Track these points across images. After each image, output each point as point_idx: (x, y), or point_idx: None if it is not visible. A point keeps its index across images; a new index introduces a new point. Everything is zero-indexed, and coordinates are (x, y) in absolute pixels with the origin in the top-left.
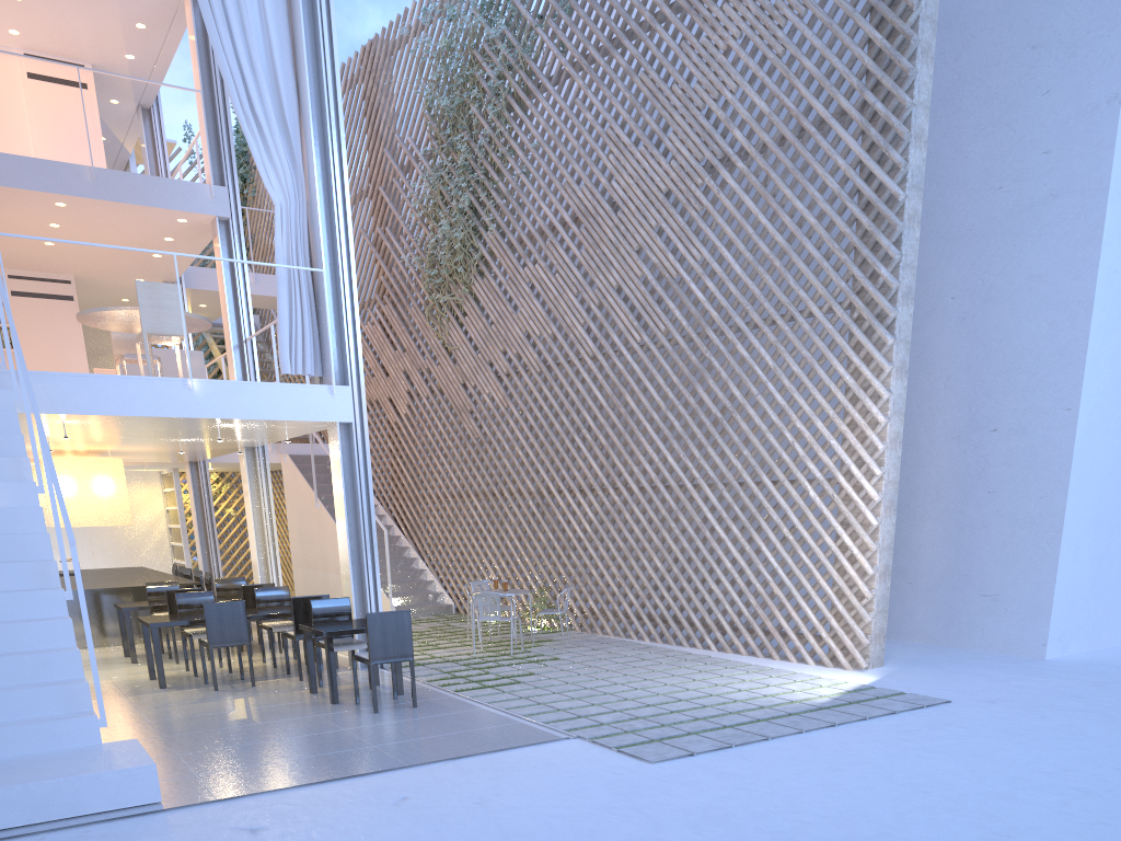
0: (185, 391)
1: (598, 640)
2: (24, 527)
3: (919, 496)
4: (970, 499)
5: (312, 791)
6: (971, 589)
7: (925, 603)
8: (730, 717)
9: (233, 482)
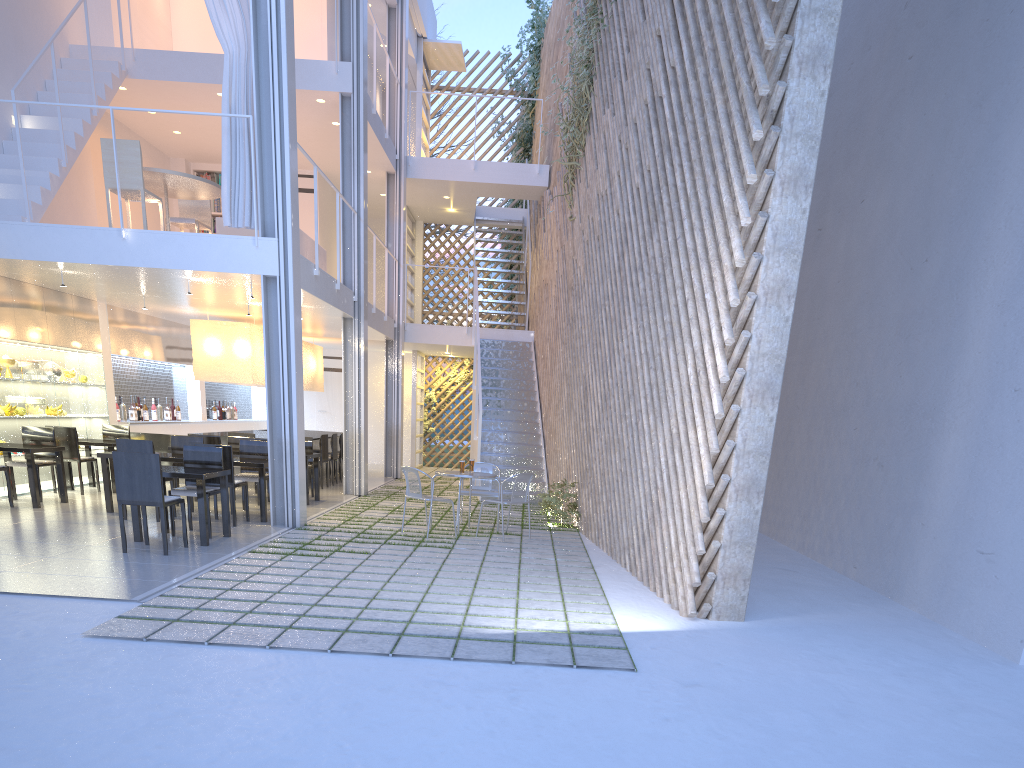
0: (120, 241)
1: (560, 542)
2: None
3: (952, 397)
4: (995, 402)
5: None
6: (971, 541)
7: (929, 556)
8: (330, 621)
9: None
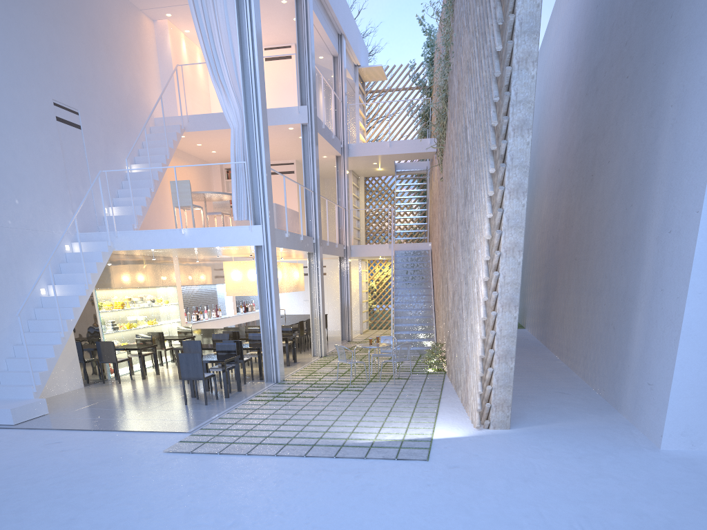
0: (181, 235)
1: (429, 382)
2: (72, 304)
3: (639, 290)
4: (654, 296)
5: (54, 432)
6: (645, 377)
7: (630, 385)
8: (280, 439)
9: None
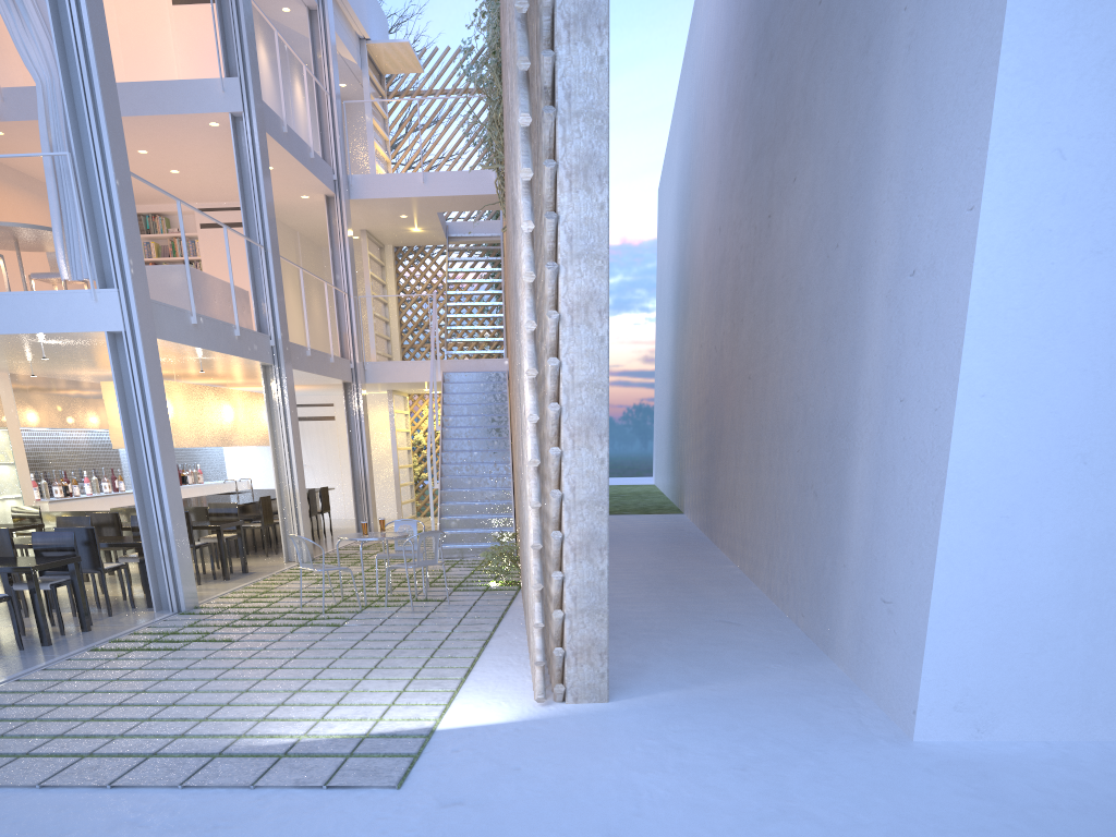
0: None
1: (481, 606)
2: None
3: (859, 410)
4: (888, 416)
5: None
6: (876, 587)
7: (849, 604)
8: (83, 743)
9: None
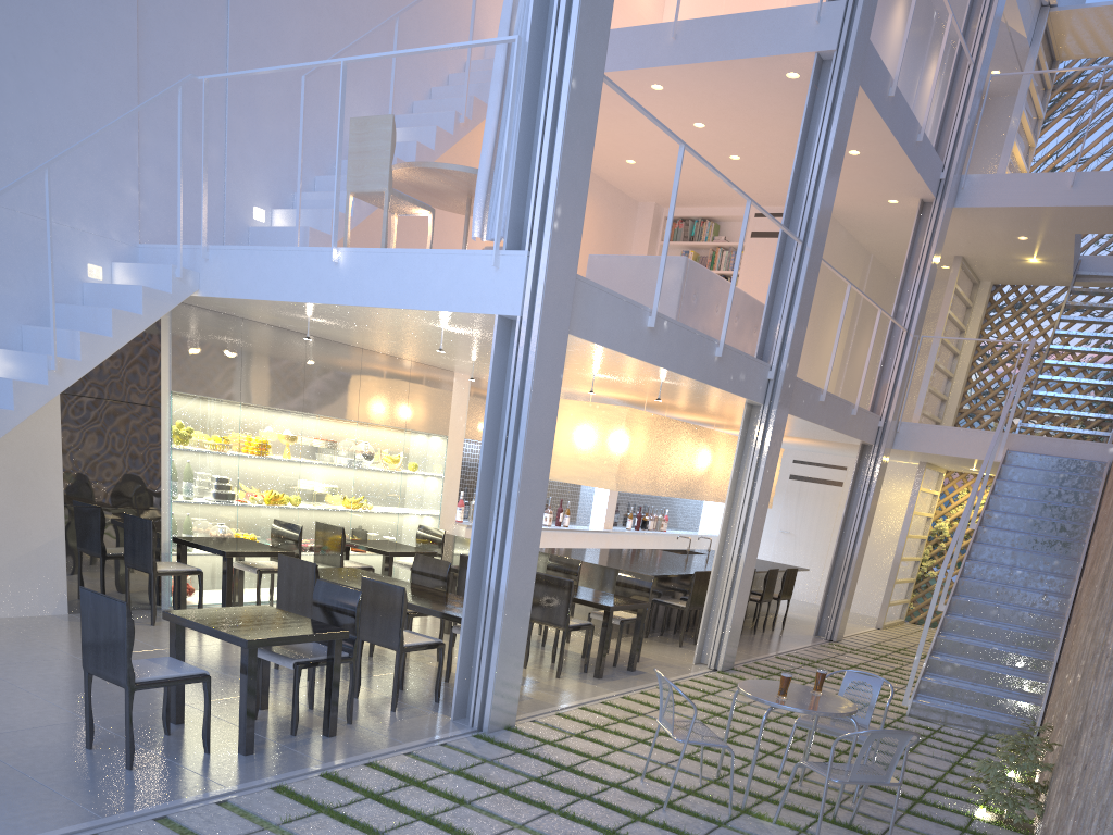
0: (331, 266)
1: None
2: (2, 401)
3: None
4: None
5: None
6: None
7: None
8: None
9: None
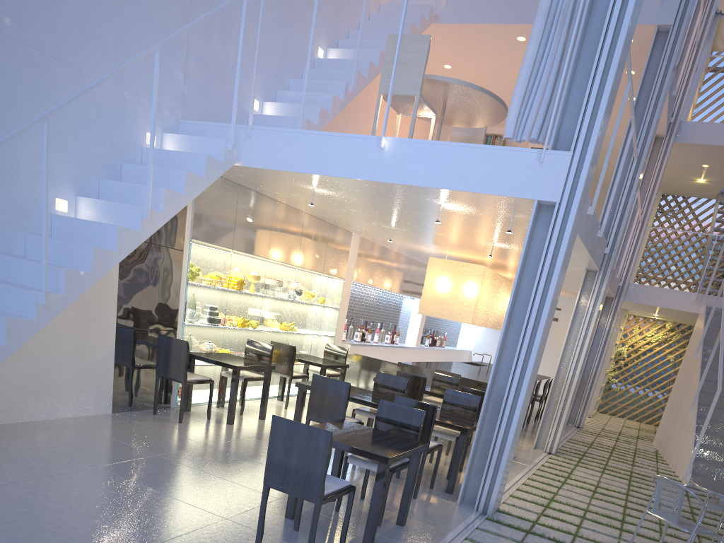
0: (376, 151)
1: None
2: (103, 242)
3: None
4: None
5: None
6: None
7: None
8: None
9: (685, 334)
